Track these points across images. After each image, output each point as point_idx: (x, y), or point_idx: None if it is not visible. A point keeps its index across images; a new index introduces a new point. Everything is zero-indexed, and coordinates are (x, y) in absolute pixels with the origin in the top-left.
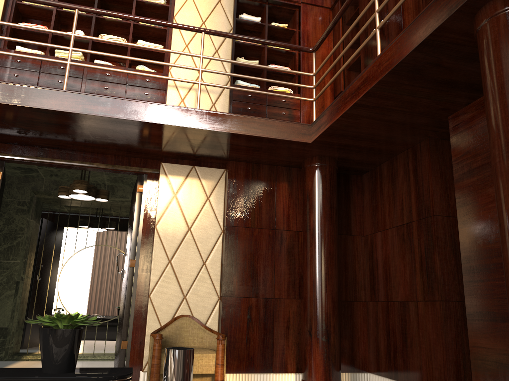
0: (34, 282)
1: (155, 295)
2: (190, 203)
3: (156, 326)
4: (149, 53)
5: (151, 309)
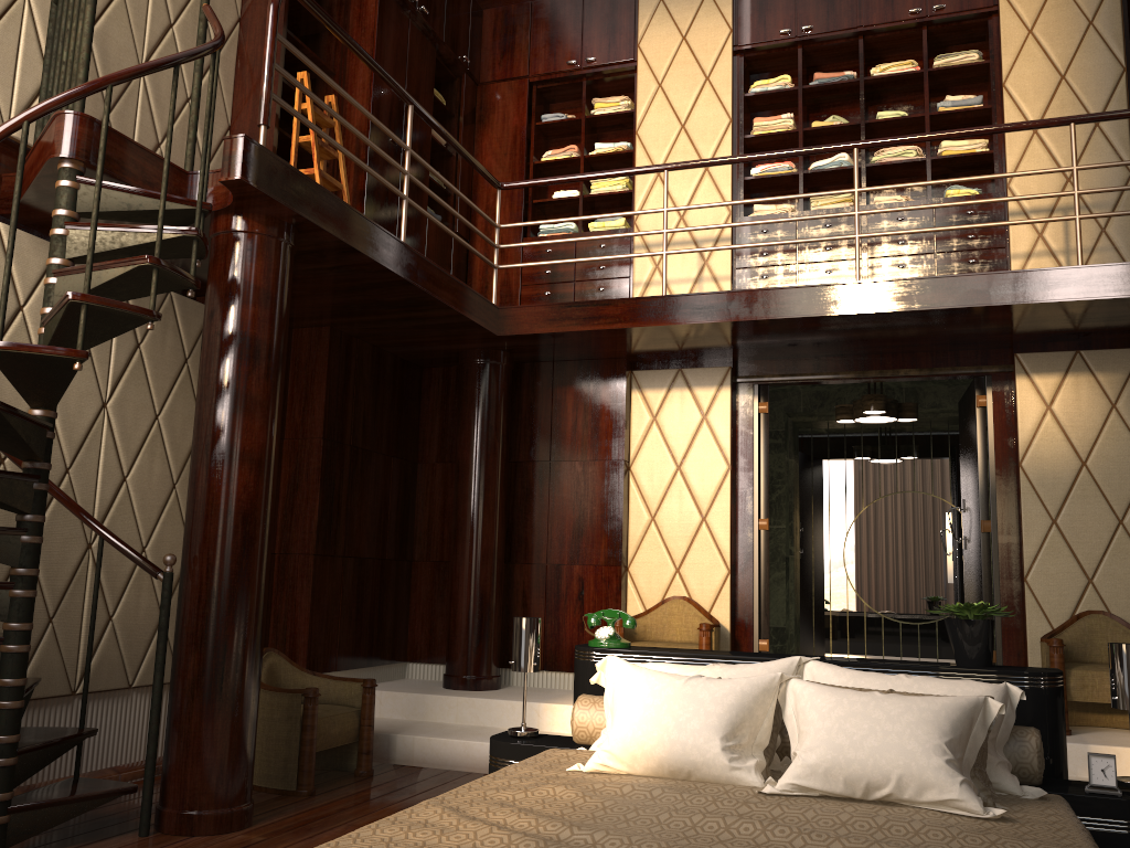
0: (806, 557)
1: (1035, 578)
2: (1078, 419)
3: (1043, 628)
4: (964, 159)
5: (1032, 601)
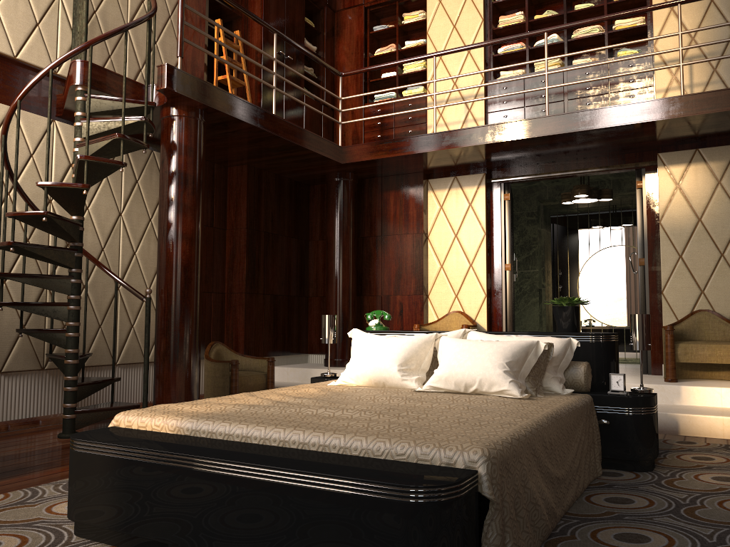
0: (554, 289)
1: (668, 291)
2: (696, 192)
3: (673, 322)
4: (630, 31)
5: (666, 305)
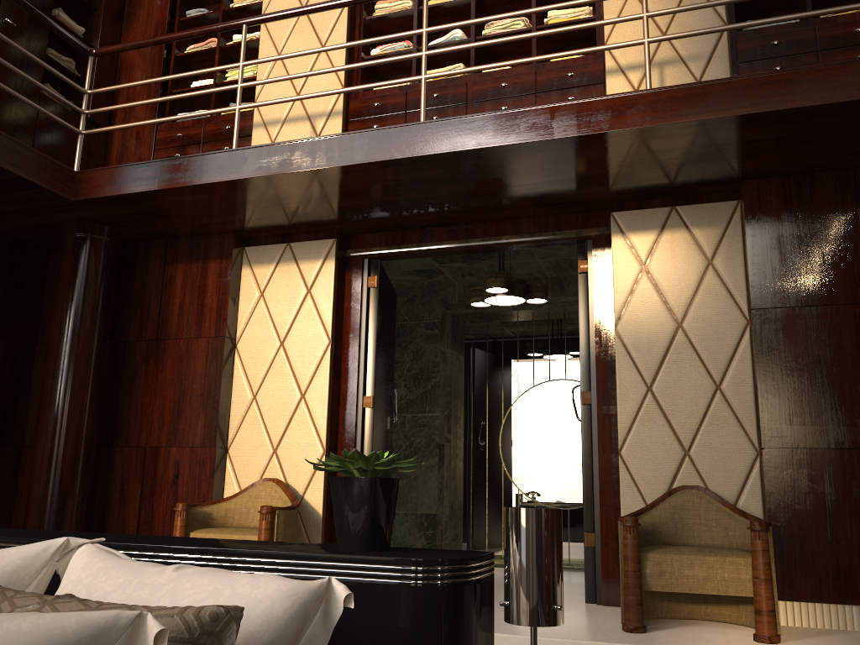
0: (465, 445)
1: (630, 451)
2: (674, 277)
3: (638, 507)
4: None
5: (626, 477)
